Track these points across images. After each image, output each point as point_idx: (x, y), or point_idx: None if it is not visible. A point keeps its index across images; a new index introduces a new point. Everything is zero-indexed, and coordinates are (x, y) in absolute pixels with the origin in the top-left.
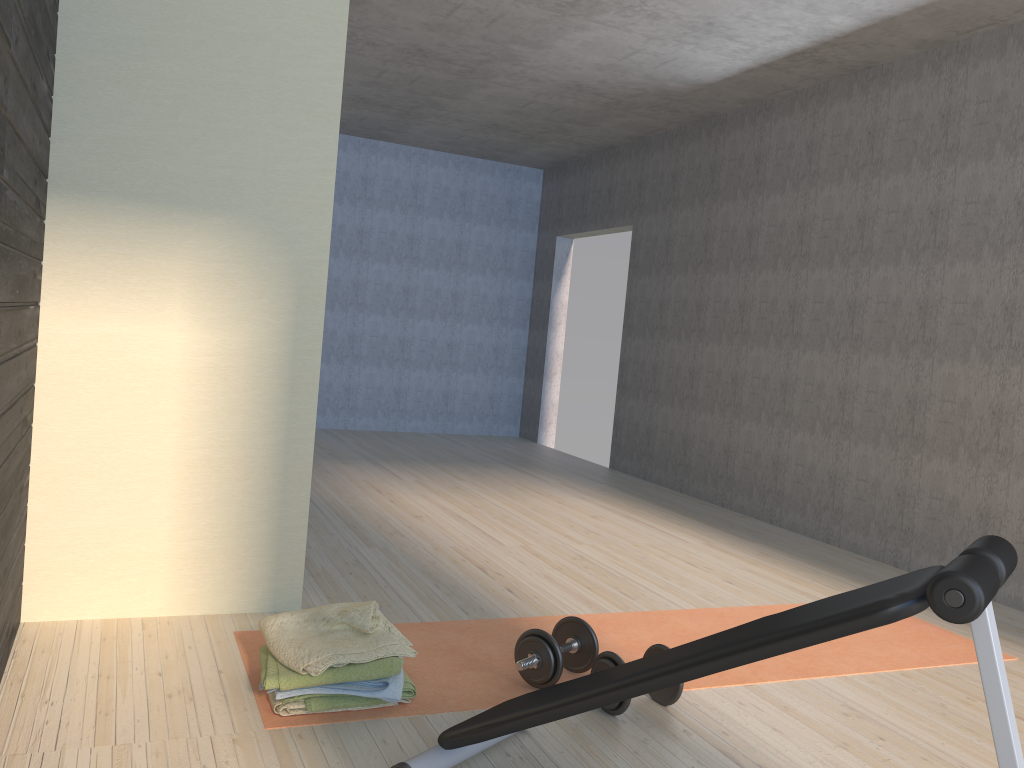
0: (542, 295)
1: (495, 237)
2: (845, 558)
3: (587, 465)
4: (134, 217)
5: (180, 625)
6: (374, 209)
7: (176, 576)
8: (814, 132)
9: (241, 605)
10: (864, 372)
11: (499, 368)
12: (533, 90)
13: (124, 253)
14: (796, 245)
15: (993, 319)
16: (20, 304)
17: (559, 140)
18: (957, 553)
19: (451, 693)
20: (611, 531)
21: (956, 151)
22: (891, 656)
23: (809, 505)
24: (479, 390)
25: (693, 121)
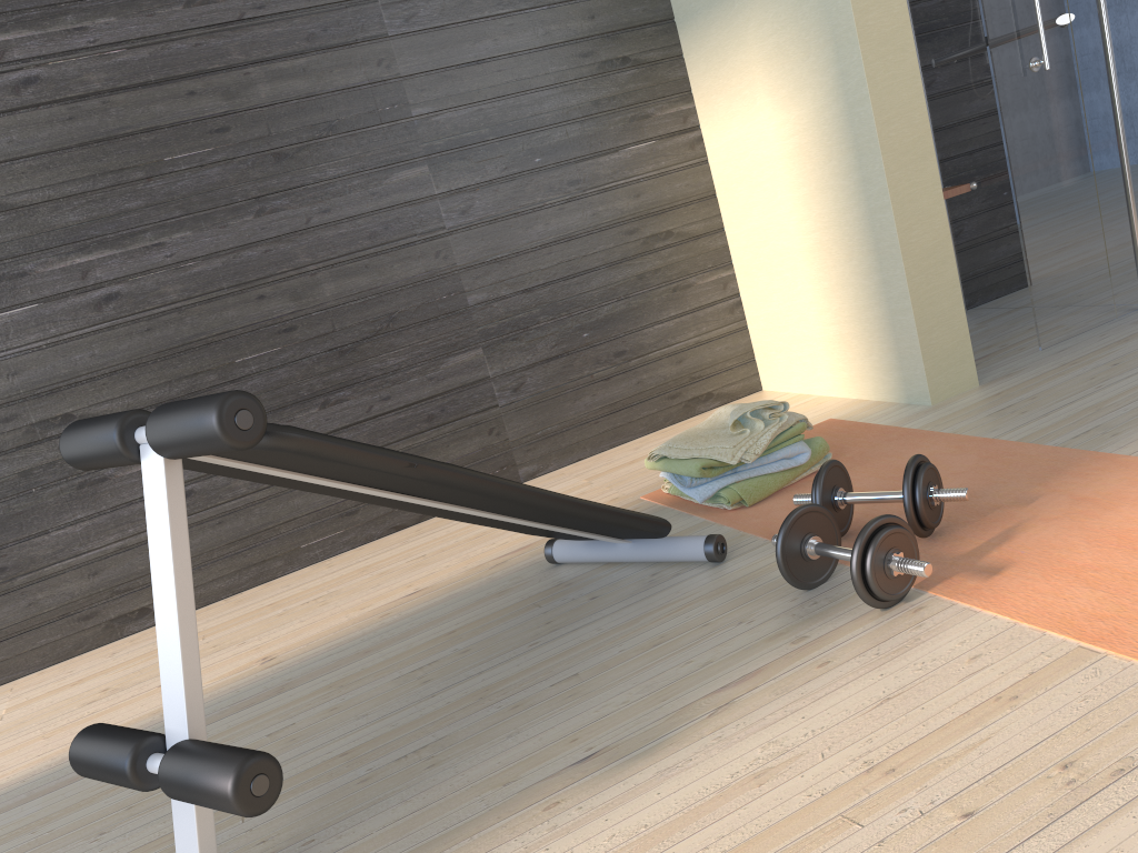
0: None
1: None
2: None
3: None
4: (717, 22)
5: (820, 407)
6: None
7: (831, 359)
8: None
9: (882, 393)
10: None
11: None
12: None
13: (722, 60)
14: None
15: None
16: (576, 160)
17: None
18: None
19: (779, 514)
20: None
21: None
22: None
23: None
24: None
25: None
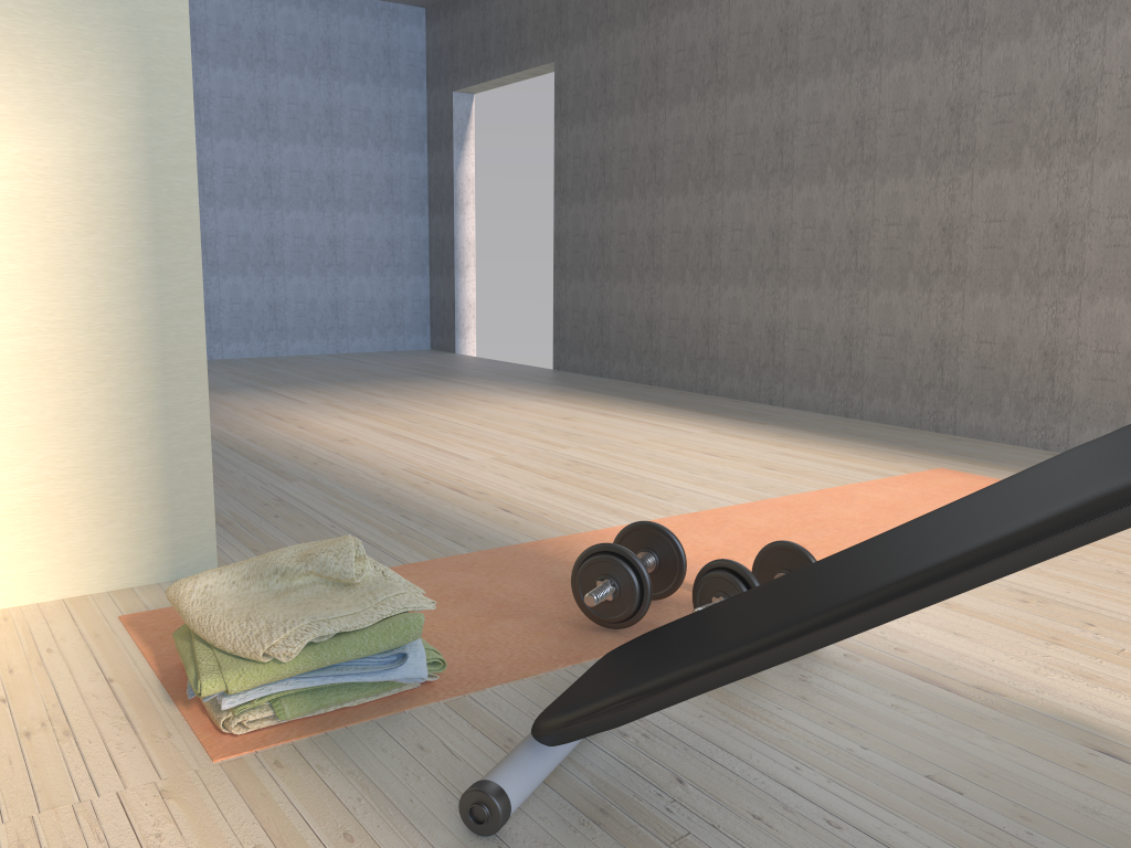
0: (442, 170)
1: (374, 99)
2: (877, 429)
3: (526, 369)
4: None
5: (26, 619)
6: (210, 66)
7: (6, 545)
8: None
9: (122, 577)
10: (881, 202)
11: (397, 266)
12: None
13: None
14: (779, 54)
15: (1051, 109)
16: None
17: None
18: (1016, 404)
19: (493, 656)
20: (595, 431)
21: None
22: None
23: (819, 375)
24: (376, 296)
25: None
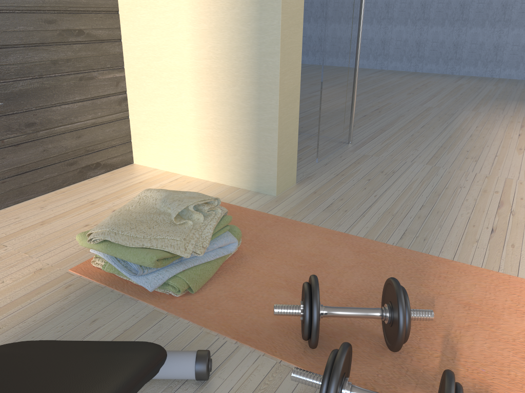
0: None
1: None
2: None
3: None
4: None
5: (190, 185)
6: None
7: (199, 152)
8: None
9: (237, 182)
10: None
11: None
12: None
13: None
14: None
15: None
16: None
17: None
18: None
19: (229, 305)
20: None
21: None
22: None
23: None
24: None
25: None
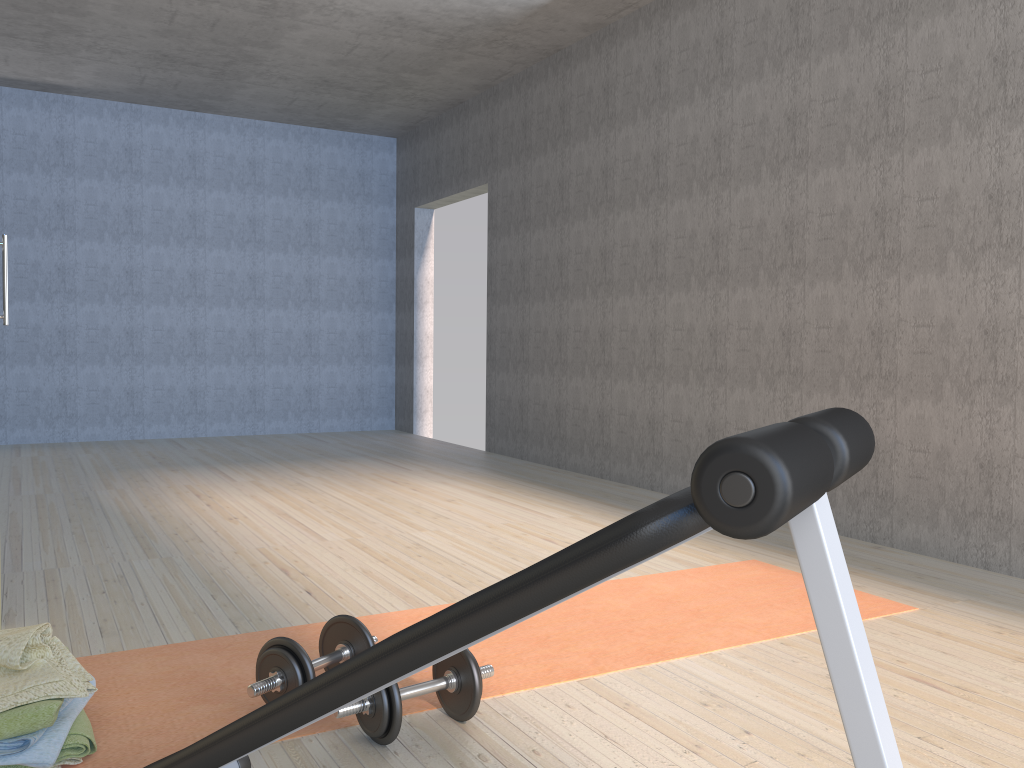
0: (406, 273)
1: (349, 214)
2: None
3: (462, 450)
4: None
5: None
6: (207, 190)
7: None
8: (661, 50)
9: None
10: (734, 308)
11: (366, 357)
12: (352, 29)
13: None
14: (653, 178)
15: (863, 228)
16: None
17: (401, 97)
18: (848, 497)
19: (156, 741)
20: (465, 514)
21: (809, 46)
22: (770, 622)
23: (690, 464)
24: (346, 382)
25: (538, 59)
